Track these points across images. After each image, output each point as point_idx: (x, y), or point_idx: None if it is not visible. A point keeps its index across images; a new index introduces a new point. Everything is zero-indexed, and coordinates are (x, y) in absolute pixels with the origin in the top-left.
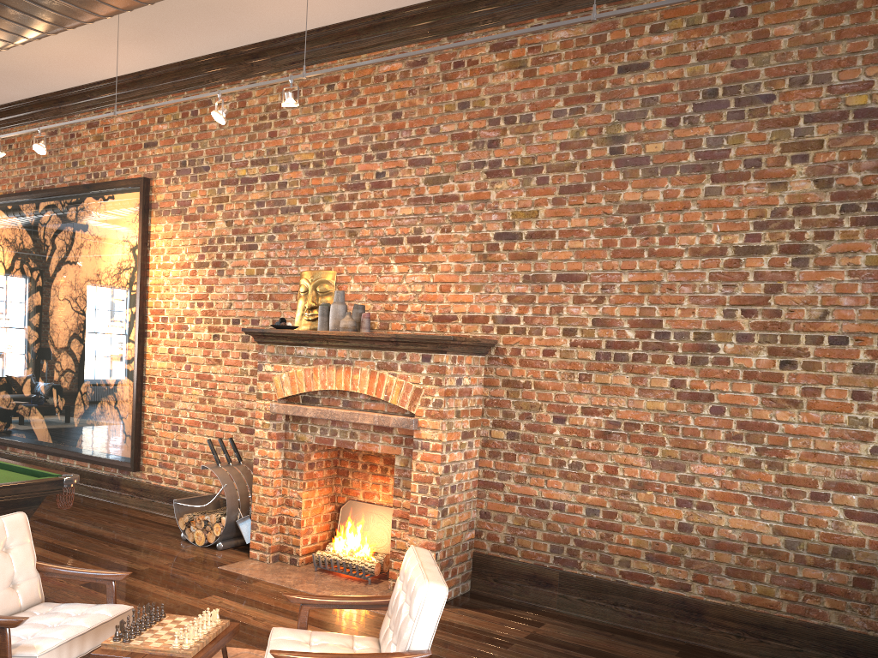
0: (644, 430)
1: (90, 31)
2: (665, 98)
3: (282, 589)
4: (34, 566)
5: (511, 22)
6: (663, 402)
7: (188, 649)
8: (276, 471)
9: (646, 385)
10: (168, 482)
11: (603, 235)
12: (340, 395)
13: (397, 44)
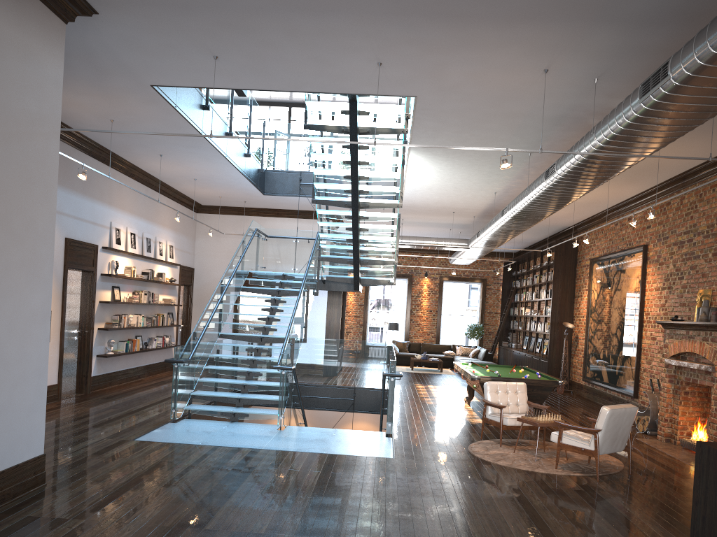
0: None
1: (607, 185)
2: None
3: (651, 448)
4: (525, 401)
5: None
6: None
7: (540, 420)
8: (668, 394)
9: None
10: (647, 404)
11: None
12: (693, 355)
13: None
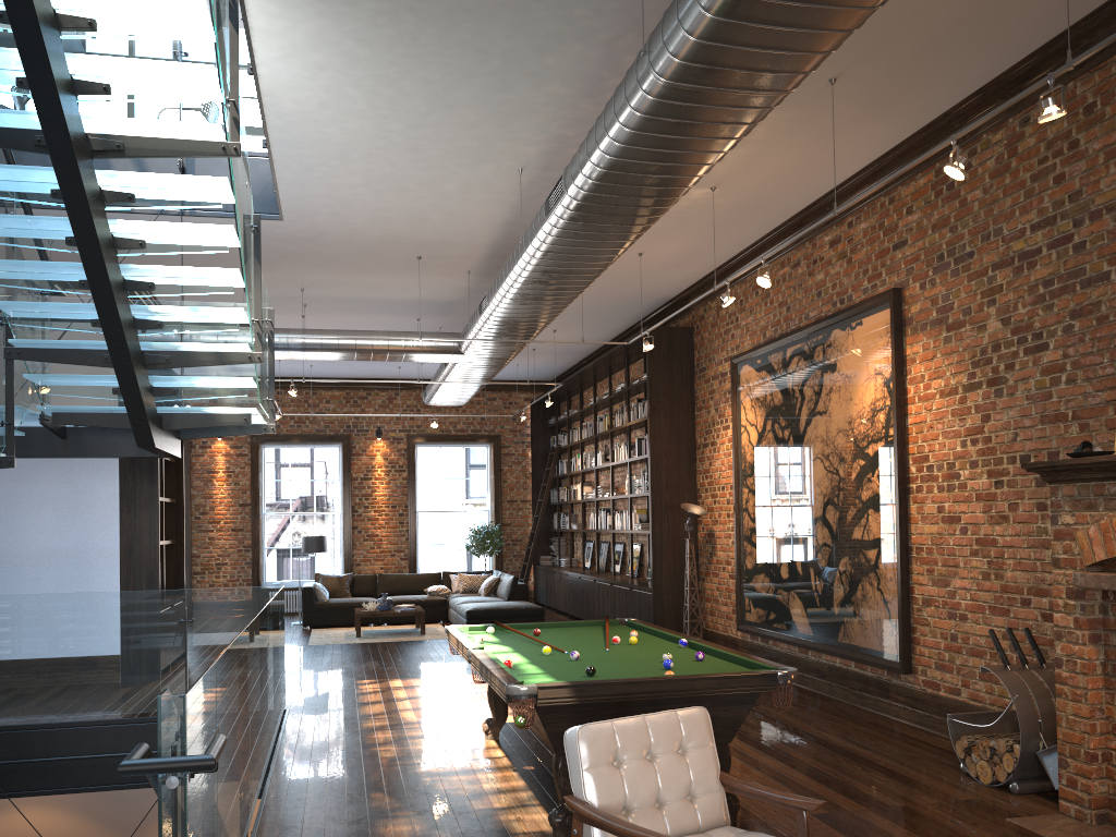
0: None
1: (809, 127)
2: None
3: None
4: (716, 777)
5: None
6: None
7: None
8: (1091, 679)
9: None
10: (947, 691)
11: None
12: None
13: None
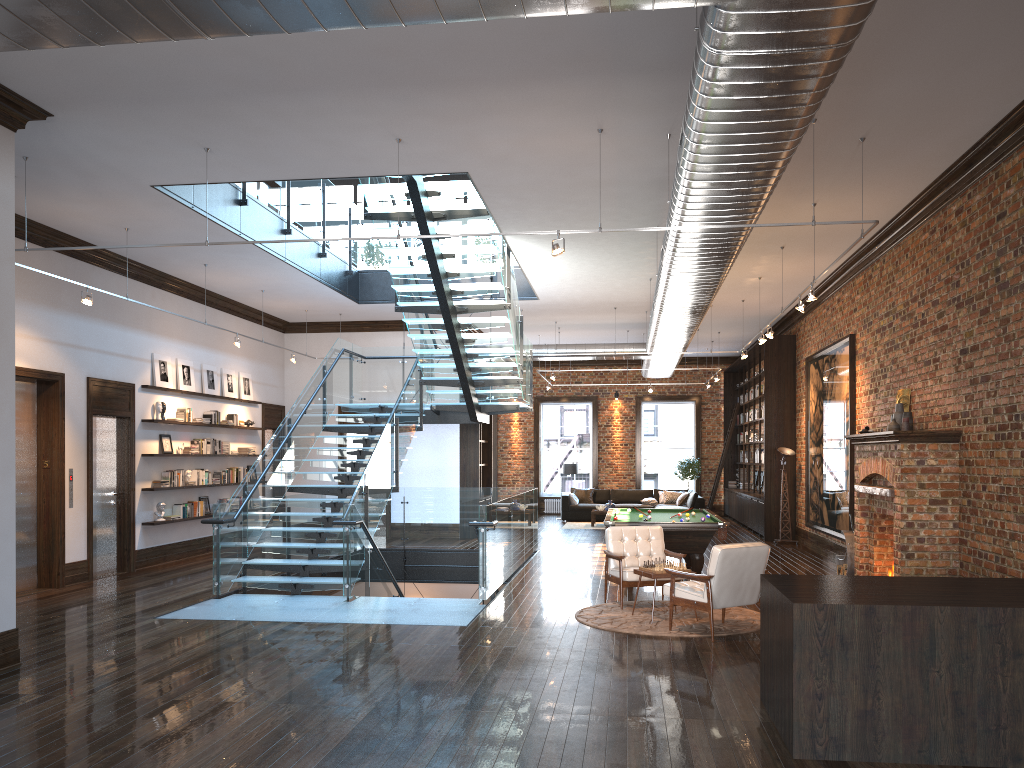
0: (1012, 492)
1: (788, 258)
2: (1012, 236)
3: None
4: (661, 550)
5: (960, 194)
6: (1018, 469)
7: (657, 570)
8: (861, 532)
9: (1012, 456)
10: None
11: (994, 343)
12: (882, 477)
13: (925, 220)
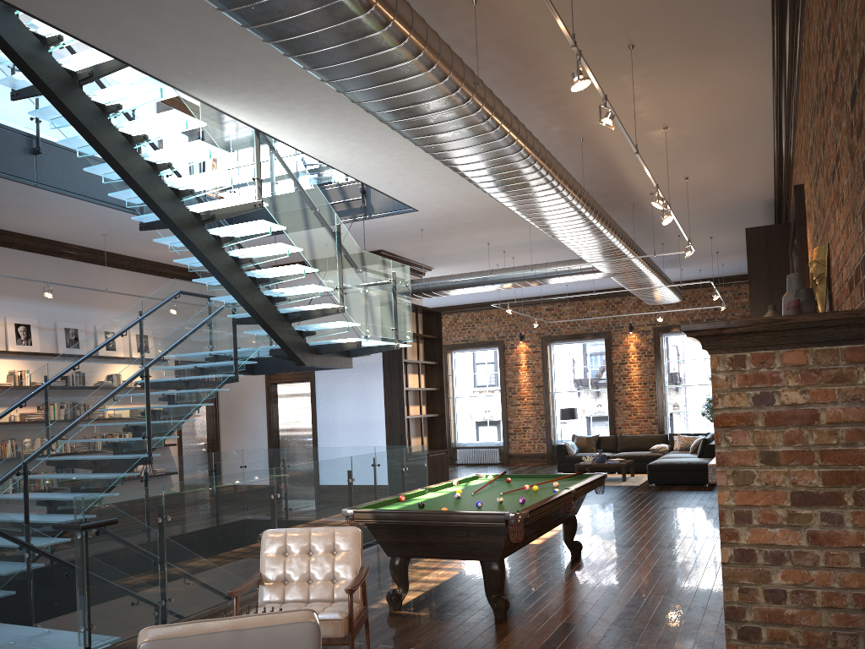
0: None
1: (669, 74)
2: None
3: None
4: (353, 571)
5: None
6: None
7: None
8: None
9: None
10: None
11: None
12: None
13: None
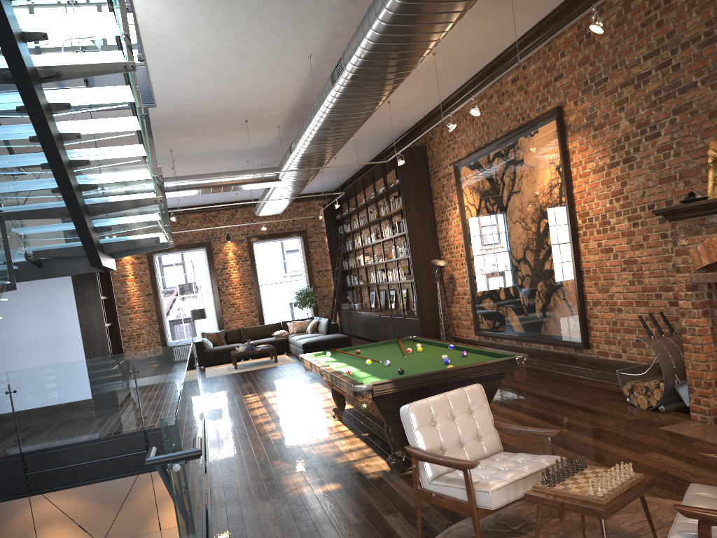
0: None
1: (494, 6)
2: None
3: None
4: (492, 424)
5: None
6: None
7: (601, 496)
8: (705, 338)
9: None
10: (613, 356)
11: None
12: None
13: None
